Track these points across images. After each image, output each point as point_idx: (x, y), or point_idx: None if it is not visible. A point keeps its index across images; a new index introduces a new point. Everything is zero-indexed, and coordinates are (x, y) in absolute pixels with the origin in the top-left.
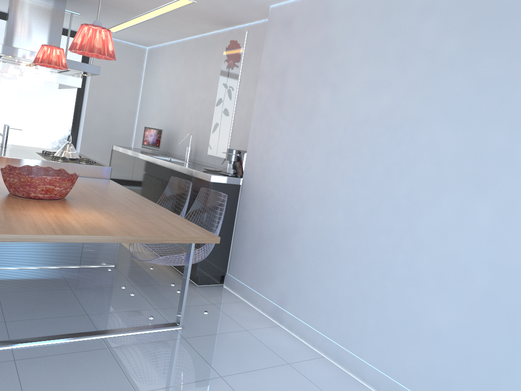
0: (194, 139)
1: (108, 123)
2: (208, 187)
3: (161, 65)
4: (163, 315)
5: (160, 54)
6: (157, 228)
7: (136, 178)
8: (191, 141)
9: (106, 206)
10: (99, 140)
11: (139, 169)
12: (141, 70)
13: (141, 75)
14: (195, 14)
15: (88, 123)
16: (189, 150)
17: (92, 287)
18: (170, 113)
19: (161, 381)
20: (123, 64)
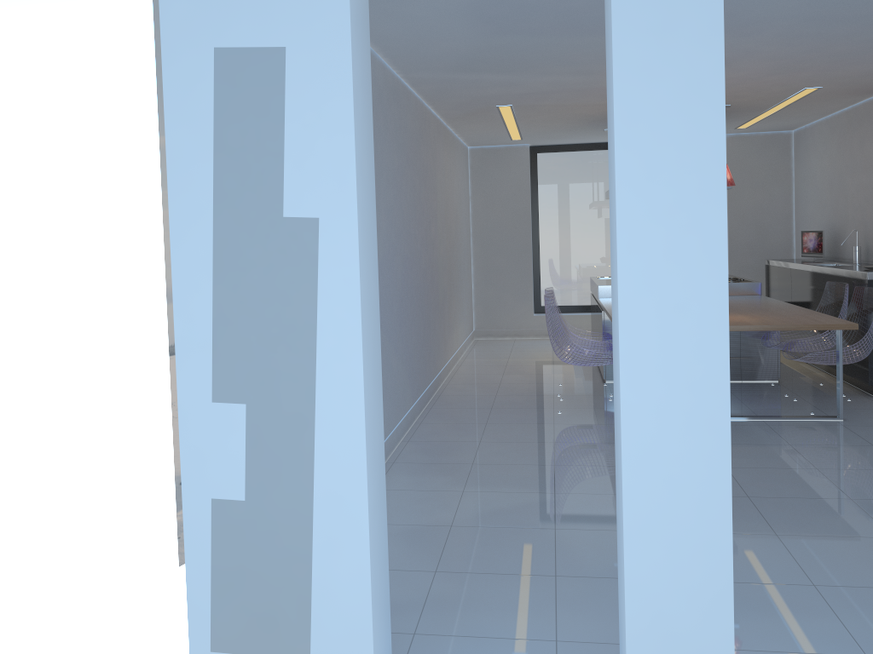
0: (863, 236)
1: (757, 234)
2: (866, 285)
3: (812, 151)
4: (825, 412)
5: (808, 137)
6: (794, 321)
7: (795, 292)
8: (857, 239)
9: (750, 312)
10: (750, 257)
11: (797, 281)
12: (789, 161)
13: (789, 167)
14: (828, 94)
15: (733, 240)
16: (856, 250)
17: (754, 395)
18: (831, 209)
19: (812, 442)
20: (764, 160)
